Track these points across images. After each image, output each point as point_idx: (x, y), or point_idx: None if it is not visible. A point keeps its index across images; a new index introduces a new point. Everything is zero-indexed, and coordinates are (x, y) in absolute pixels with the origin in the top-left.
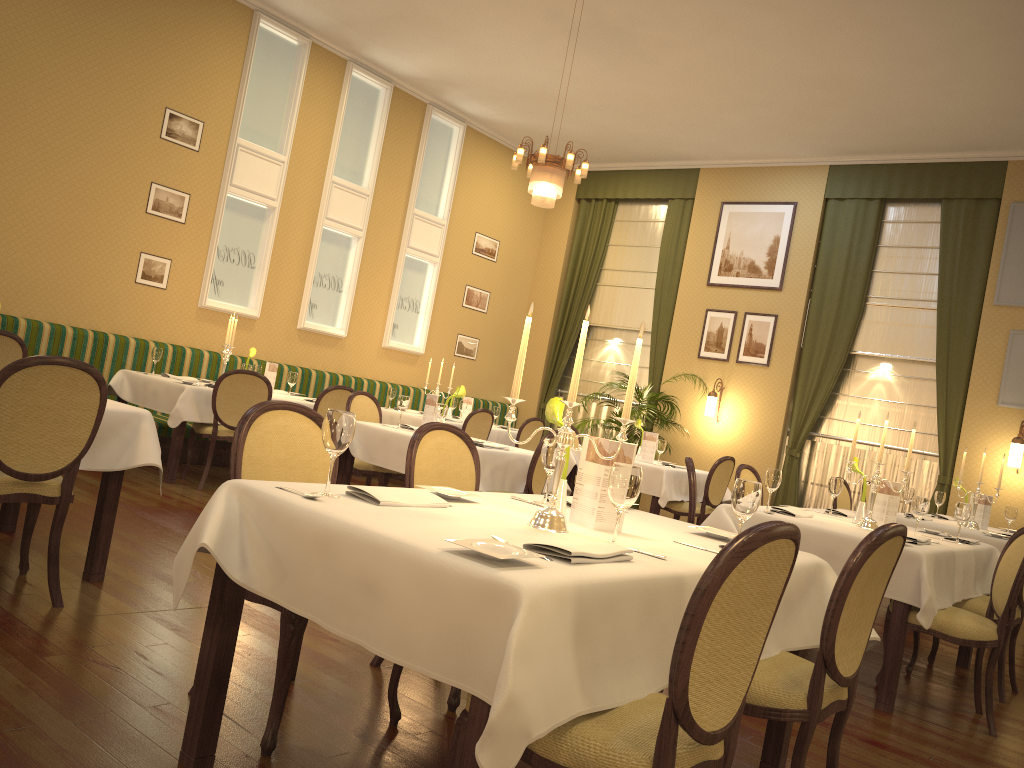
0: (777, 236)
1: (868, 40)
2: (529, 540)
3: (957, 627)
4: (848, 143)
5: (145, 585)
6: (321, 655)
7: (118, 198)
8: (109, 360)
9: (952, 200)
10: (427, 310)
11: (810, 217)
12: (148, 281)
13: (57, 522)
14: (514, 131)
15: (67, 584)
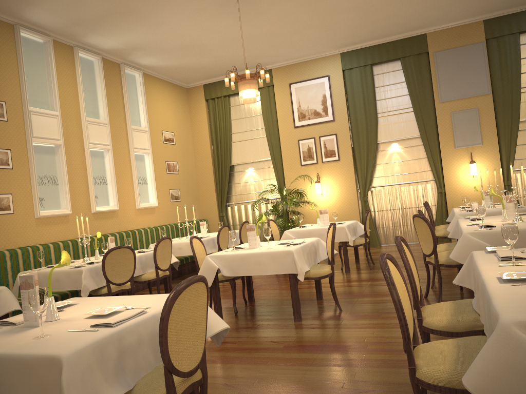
0: (324, 94)
1: None
2: None
3: None
4: (351, 39)
5: None
6: None
7: None
8: None
9: (405, 57)
10: (152, 181)
11: (338, 81)
12: (2, 211)
13: None
14: (168, 69)
15: None
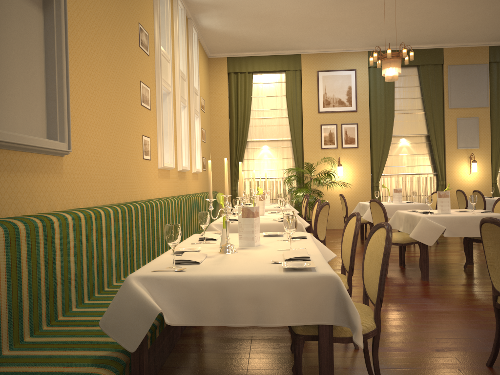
0: (350, 86)
1: None
2: None
3: None
4: (386, 41)
5: None
6: None
7: (133, 95)
8: (155, 220)
9: (424, 65)
10: (198, 146)
11: (363, 76)
12: (146, 156)
13: None
14: (215, 35)
15: None
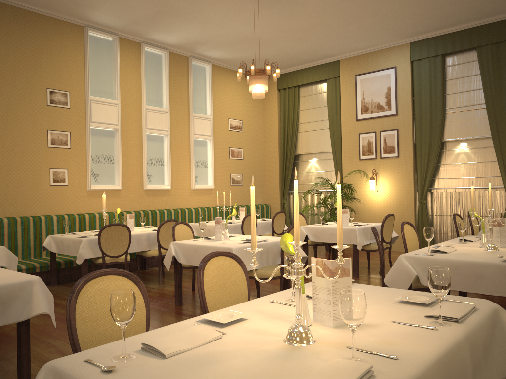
0: (389, 87)
1: None
2: (286, 371)
3: None
4: (418, 28)
5: None
6: None
7: (31, 142)
8: (44, 230)
9: (482, 46)
10: (211, 165)
11: (405, 73)
12: (57, 183)
13: None
14: (237, 61)
15: None
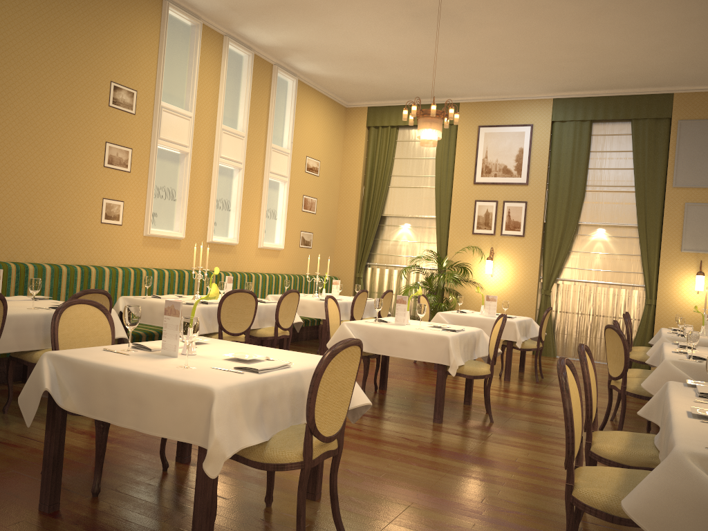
0: (521, 148)
1: (626, 21)
2: None
3: None
4: (571, 84)
5: (347, 493)
6: (537, 530)
7: (84, 157)
8: (93, 287)
9: (639, 120)
10: (283, 217)
11: (543, 134)
12: (109, 220)
13: (336, 467)
14: (329, 81)
15: (308, 507)
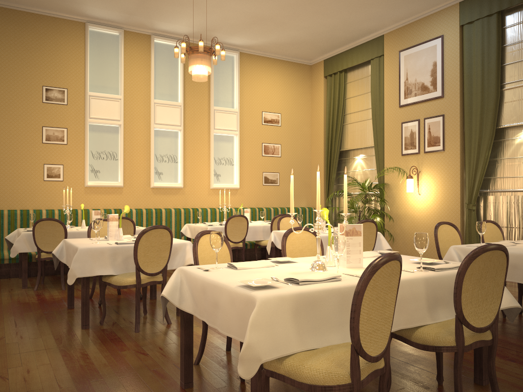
0: (434, 61)
1: None
2: None
3: (304, 372)
4: None
5: None
6: None
7: (24, 139)
8: (32, 224)
9: None
10: (237, 162)
11: (453, 42)
12: (51, 178)
13: None
14: (269, 47)
15: None
